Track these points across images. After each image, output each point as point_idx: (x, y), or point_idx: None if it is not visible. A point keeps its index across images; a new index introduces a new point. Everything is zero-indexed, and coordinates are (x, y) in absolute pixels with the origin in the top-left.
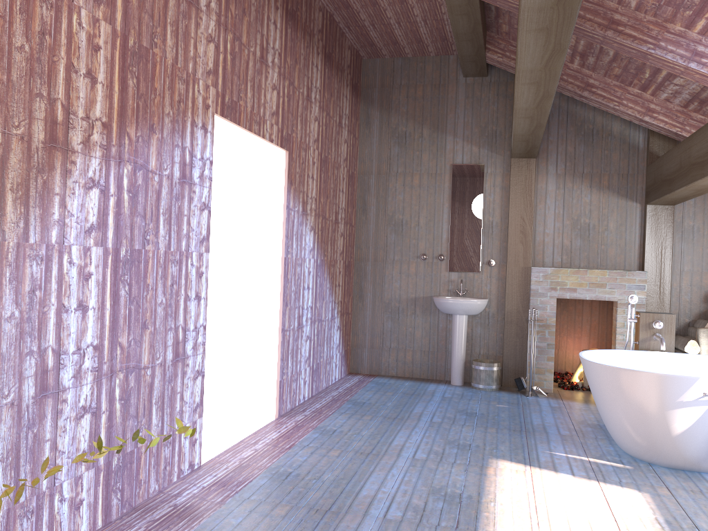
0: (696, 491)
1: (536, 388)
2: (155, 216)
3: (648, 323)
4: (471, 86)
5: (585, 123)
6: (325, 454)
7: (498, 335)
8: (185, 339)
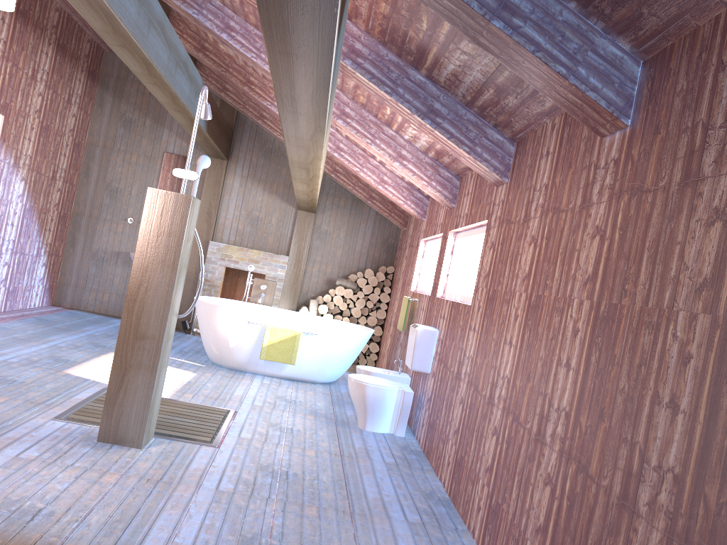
0: (229, 376)
1: (196, 330)
2: None
3: (258, 285)
4: None
5: (268, 142)
6: None
7: None
8: None
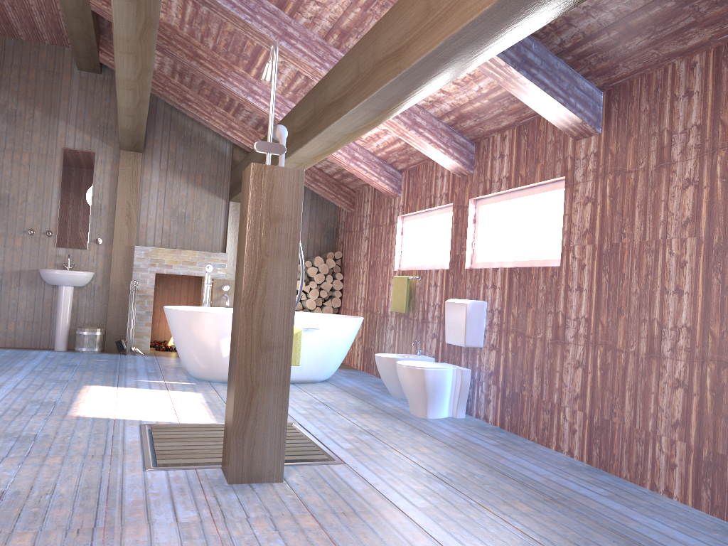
0: None
1: (134, 348)
2: None
3: (219, 287)
4: (85, 80)
5: (185, 129)
6: None
7: (103, 306)
8: None
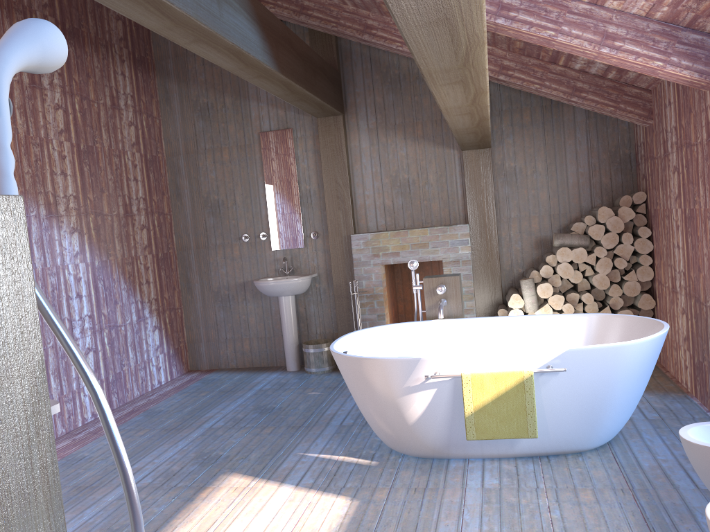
0: (420, 488)
1: None
2: None
3: (432, 289)
4: None
5: (391, 68)
6: None
7: (332, 311)
8: None
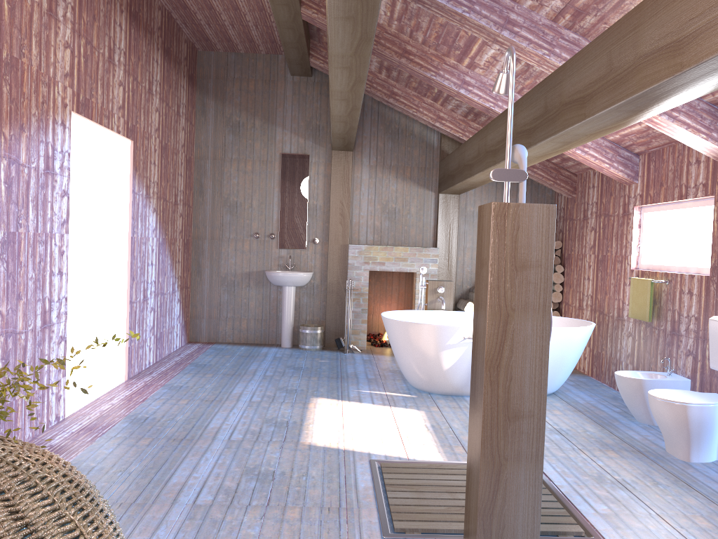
0: (457, 407)
1: (352, 346)
2: (25, 203)
3: (434, 289)
4: (297, 84)
5: (393, 123)
6: (175, 403)
7: (321, 303)
8: (51, 309)
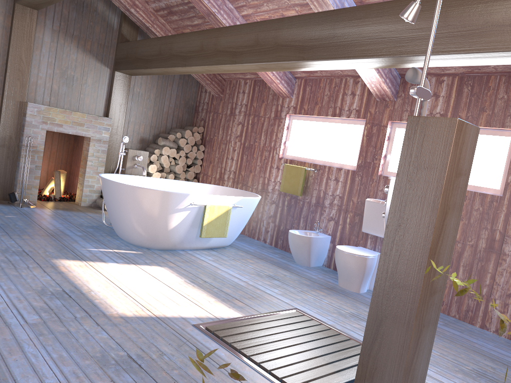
0: (184, 261)
1: (26, 200)
2: None
3: (133, 157)
4: None
5: None
6: None
7: None
8: None
